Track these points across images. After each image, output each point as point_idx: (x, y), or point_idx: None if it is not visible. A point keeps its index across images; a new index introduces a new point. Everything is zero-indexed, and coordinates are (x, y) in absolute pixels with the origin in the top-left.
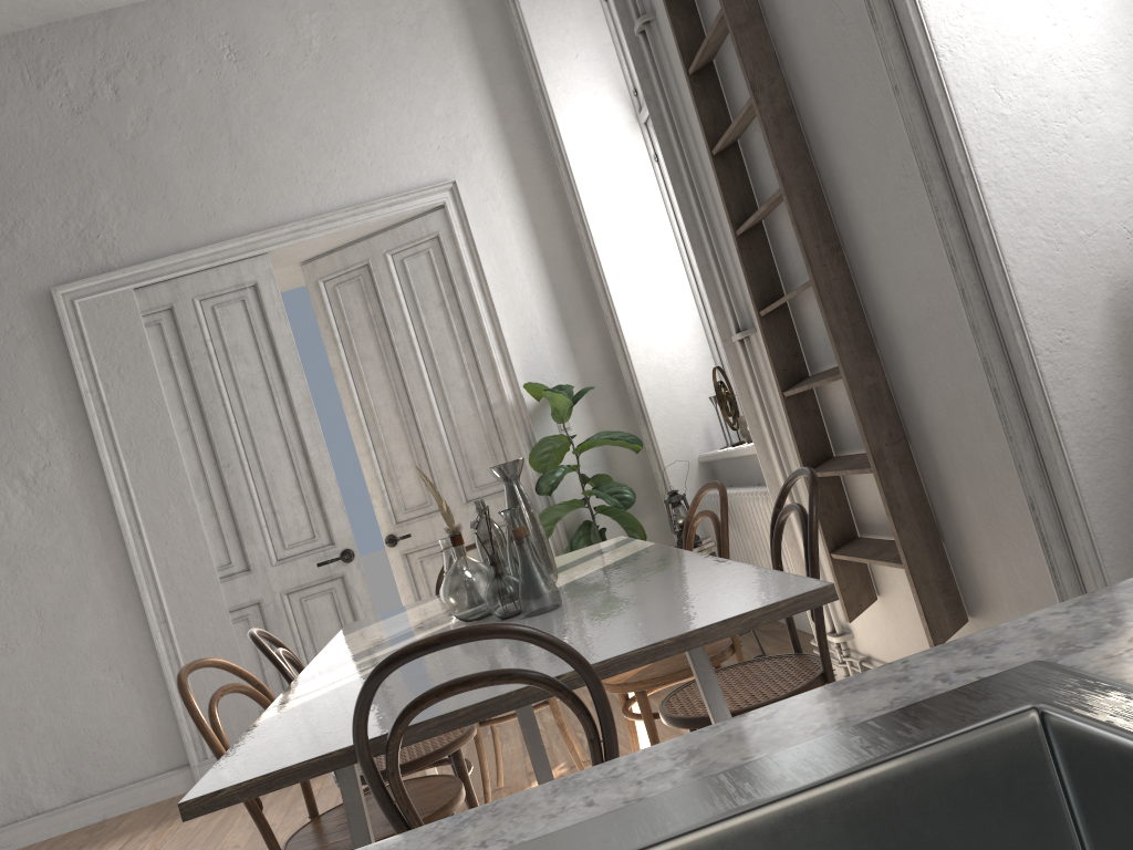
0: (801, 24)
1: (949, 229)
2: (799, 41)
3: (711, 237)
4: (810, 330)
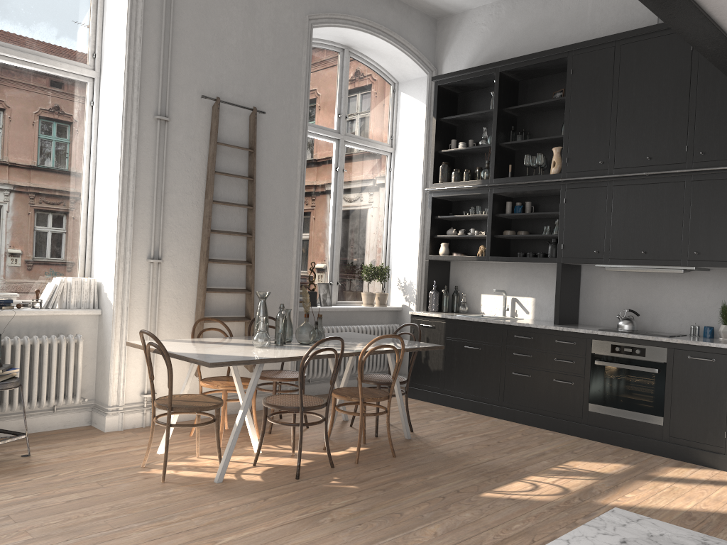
0: (264, 201)
1: (295, 271)
2: (260, 203)
3: (163, 217)
4: (209, 273)
